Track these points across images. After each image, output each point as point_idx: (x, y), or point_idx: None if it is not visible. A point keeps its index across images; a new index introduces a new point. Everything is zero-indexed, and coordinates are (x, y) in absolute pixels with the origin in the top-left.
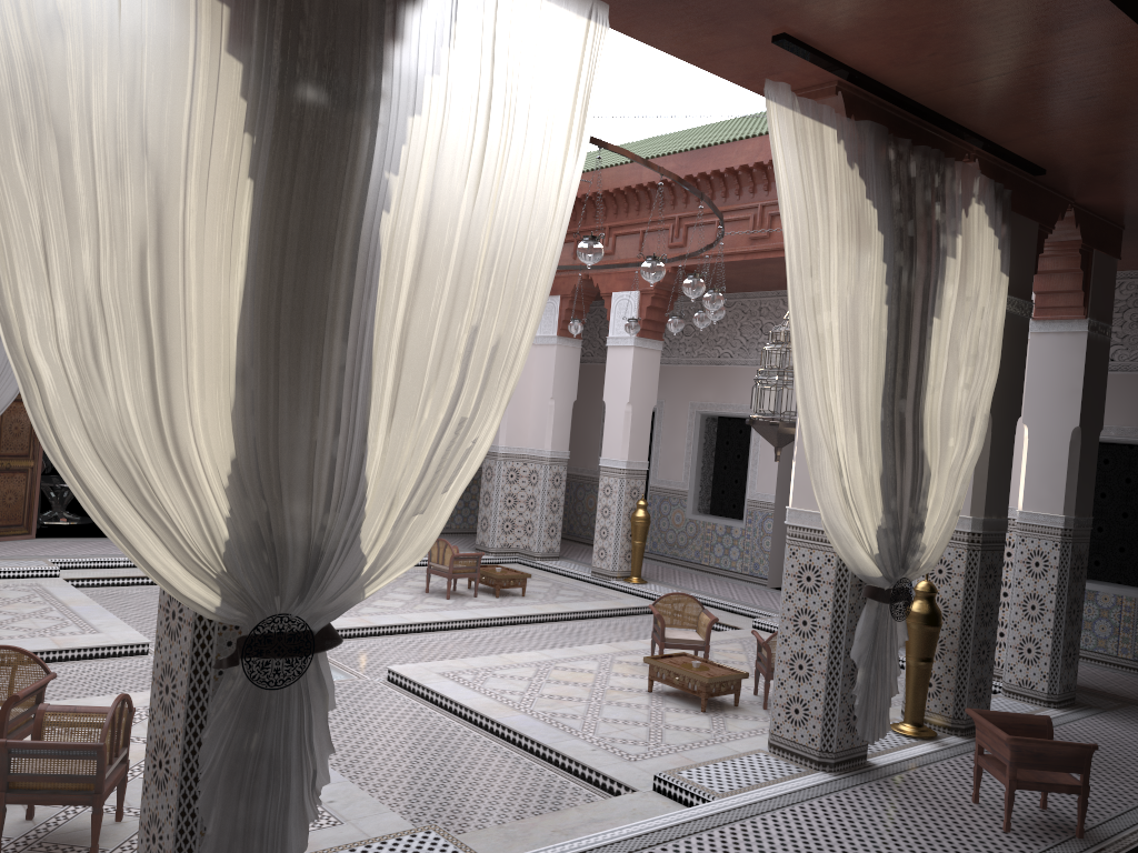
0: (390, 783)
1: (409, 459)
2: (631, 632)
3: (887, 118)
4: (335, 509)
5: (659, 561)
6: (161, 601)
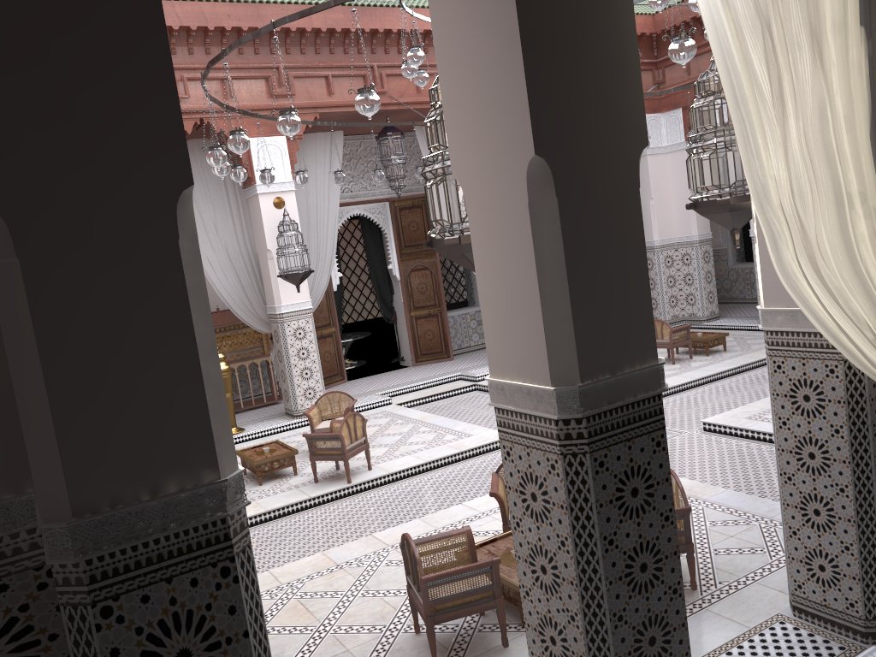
0: None
1: None
2: None
3: None
4: None
5: None
6: (778, 390)
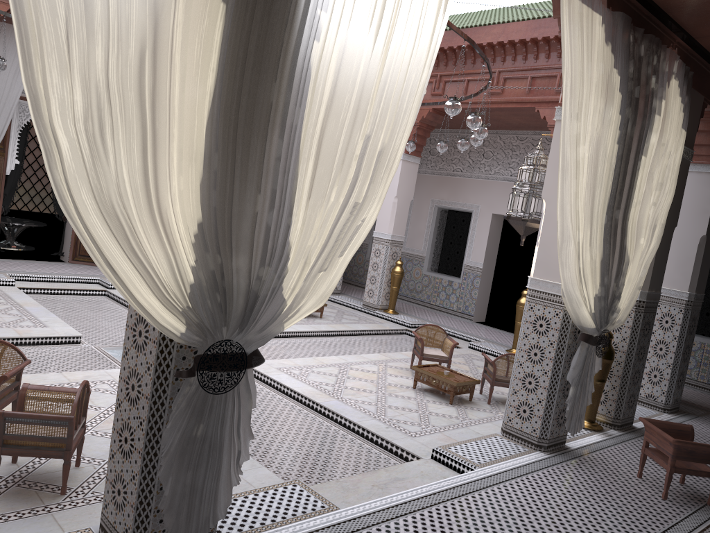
0: (255, 444)
1: (318, 230)
2: (392, 346)
3: (630, 12)
4: (268, 264)
5: (402, 300)
6: (129, 322)
